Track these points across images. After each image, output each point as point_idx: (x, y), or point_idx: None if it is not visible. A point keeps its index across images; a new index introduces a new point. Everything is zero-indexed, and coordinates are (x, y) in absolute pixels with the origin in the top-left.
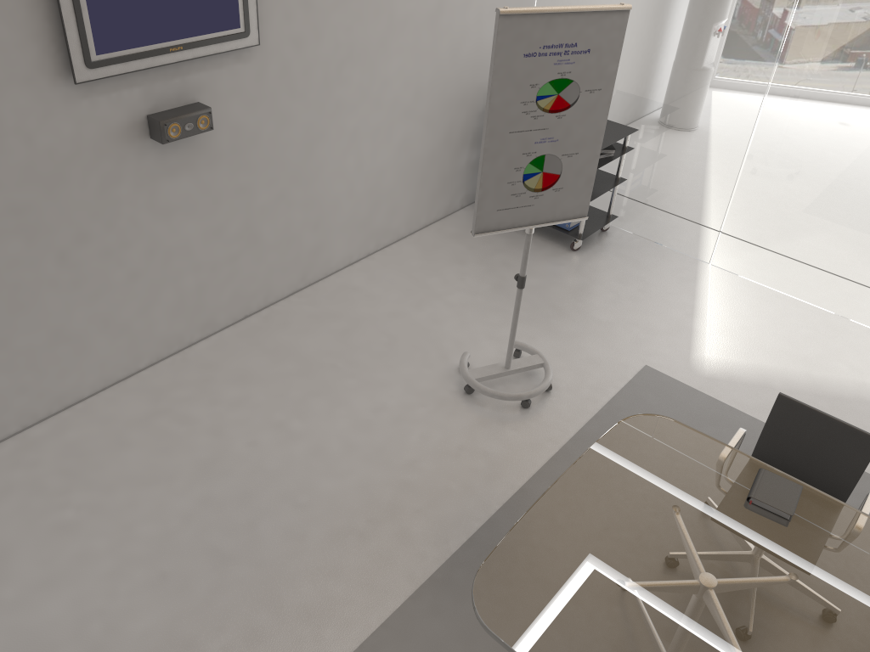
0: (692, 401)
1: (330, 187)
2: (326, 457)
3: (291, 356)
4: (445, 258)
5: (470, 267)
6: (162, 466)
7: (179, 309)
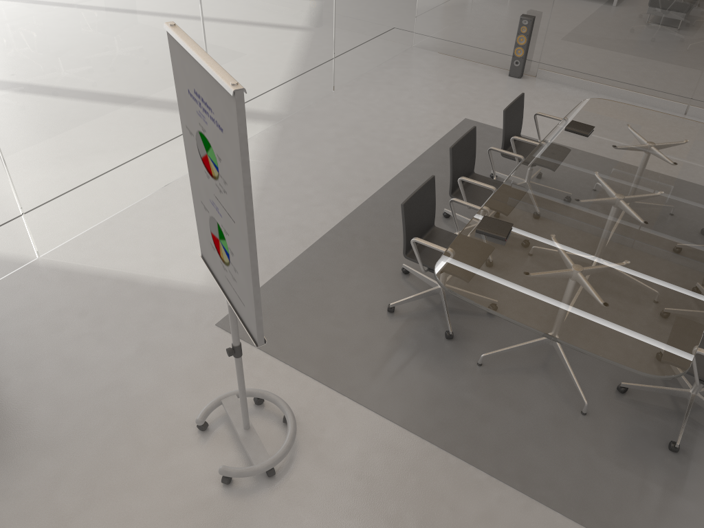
0: (265, 300)
1: None
2: None
3: None
4: None
5: None
6: None
7: None
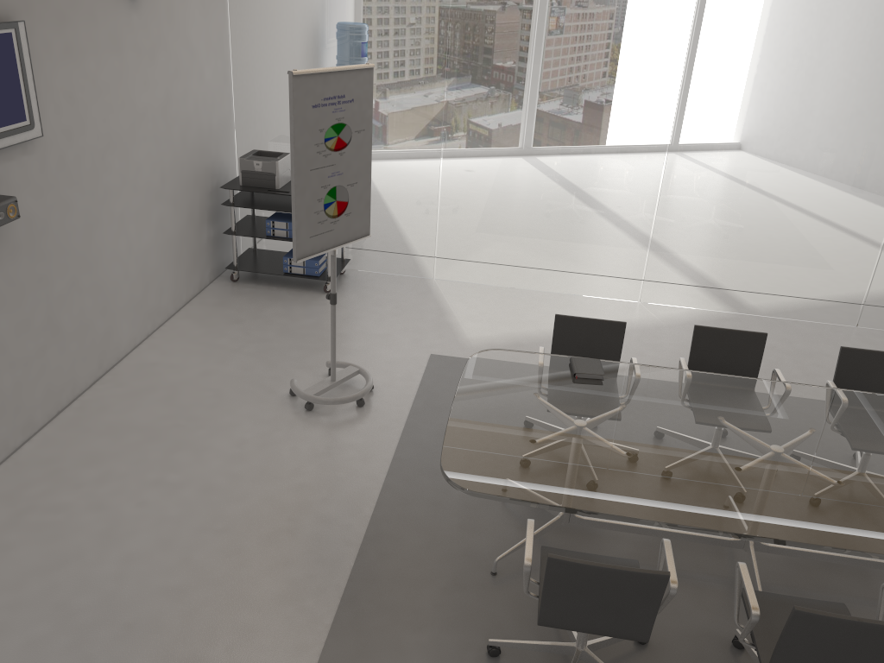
0: None
1: (110, 270)
2: (219, 490)
3: (130, 430)
4: (222, 322)
5: (249, 324)
6: (62, 549)
7: (2, 412)
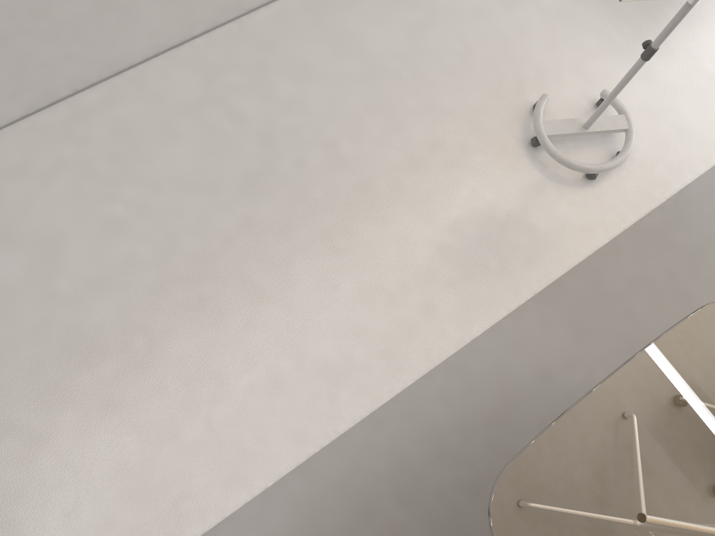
0: None
1: None
2: (371, 196)
3: (355, 52)
4: None
5: None
6: (209, 171)
7: None
